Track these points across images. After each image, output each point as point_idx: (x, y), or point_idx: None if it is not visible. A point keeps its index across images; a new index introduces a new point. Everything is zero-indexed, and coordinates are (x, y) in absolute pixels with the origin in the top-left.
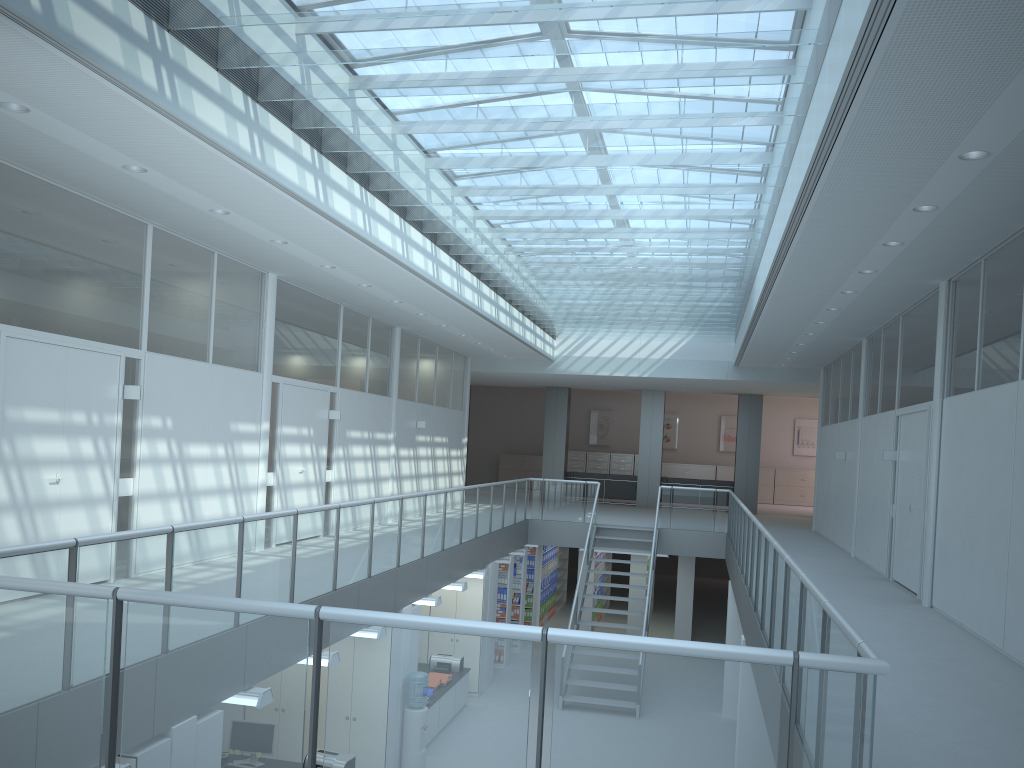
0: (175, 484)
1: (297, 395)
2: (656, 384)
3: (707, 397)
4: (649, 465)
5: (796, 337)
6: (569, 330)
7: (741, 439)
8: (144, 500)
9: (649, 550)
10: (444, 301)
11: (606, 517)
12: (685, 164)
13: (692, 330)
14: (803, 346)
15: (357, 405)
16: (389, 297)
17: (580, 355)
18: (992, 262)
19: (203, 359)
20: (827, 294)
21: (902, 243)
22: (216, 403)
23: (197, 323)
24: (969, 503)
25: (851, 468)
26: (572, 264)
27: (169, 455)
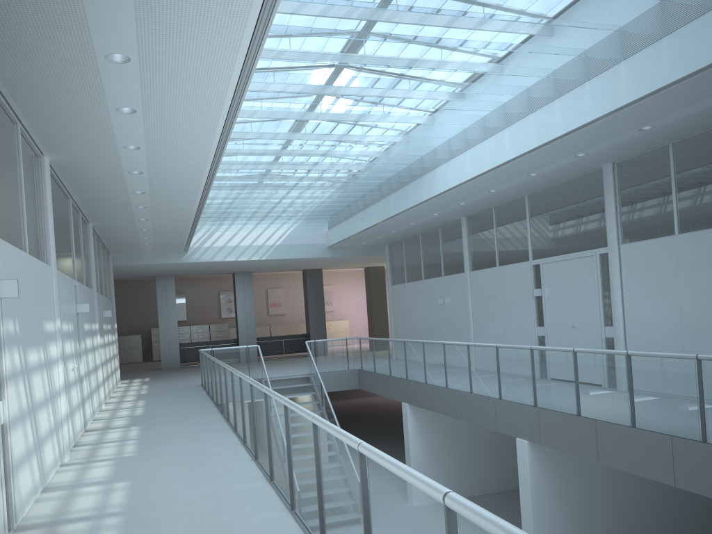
0: (26, 401)
1: (64, 289)
2: (257, 266)
3: (256, 276)
4: (247, 329)
5: (420, 218)
6: (210, 224)
7: (311, 302)
8: (14, 427)
9: (310, 392)
10: (190, 191)
11: (248, 373)
12: (553, 51)
13: (312, 219)
14: (410, 225)
15: (84, 298)
16: (139, 187)
17: (209, 245)
18: (686, 144)
19: (22, 249)
20: (515, 177)
21: (652, 128)
22: (35, 300)
23: (16, 206)
24: (684, 312)
25: (456, 309)
26: (312, 156)
27: (20, 366)
